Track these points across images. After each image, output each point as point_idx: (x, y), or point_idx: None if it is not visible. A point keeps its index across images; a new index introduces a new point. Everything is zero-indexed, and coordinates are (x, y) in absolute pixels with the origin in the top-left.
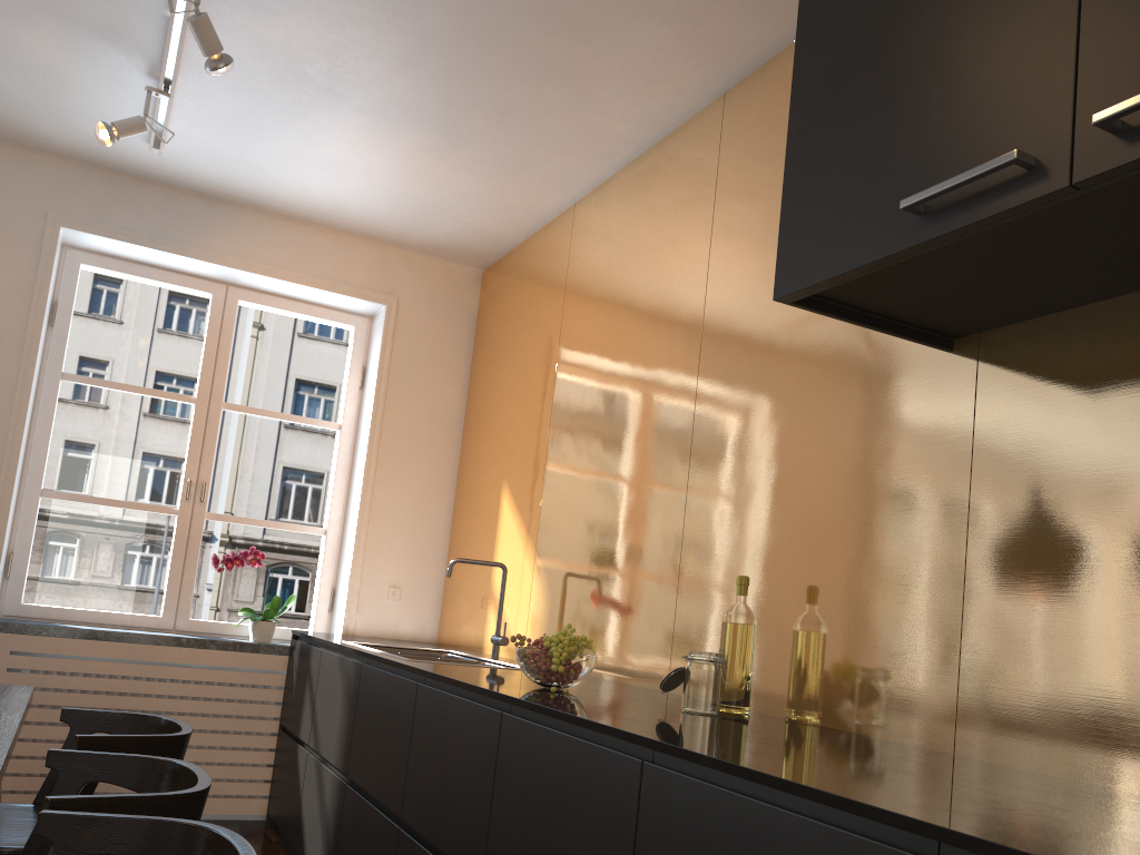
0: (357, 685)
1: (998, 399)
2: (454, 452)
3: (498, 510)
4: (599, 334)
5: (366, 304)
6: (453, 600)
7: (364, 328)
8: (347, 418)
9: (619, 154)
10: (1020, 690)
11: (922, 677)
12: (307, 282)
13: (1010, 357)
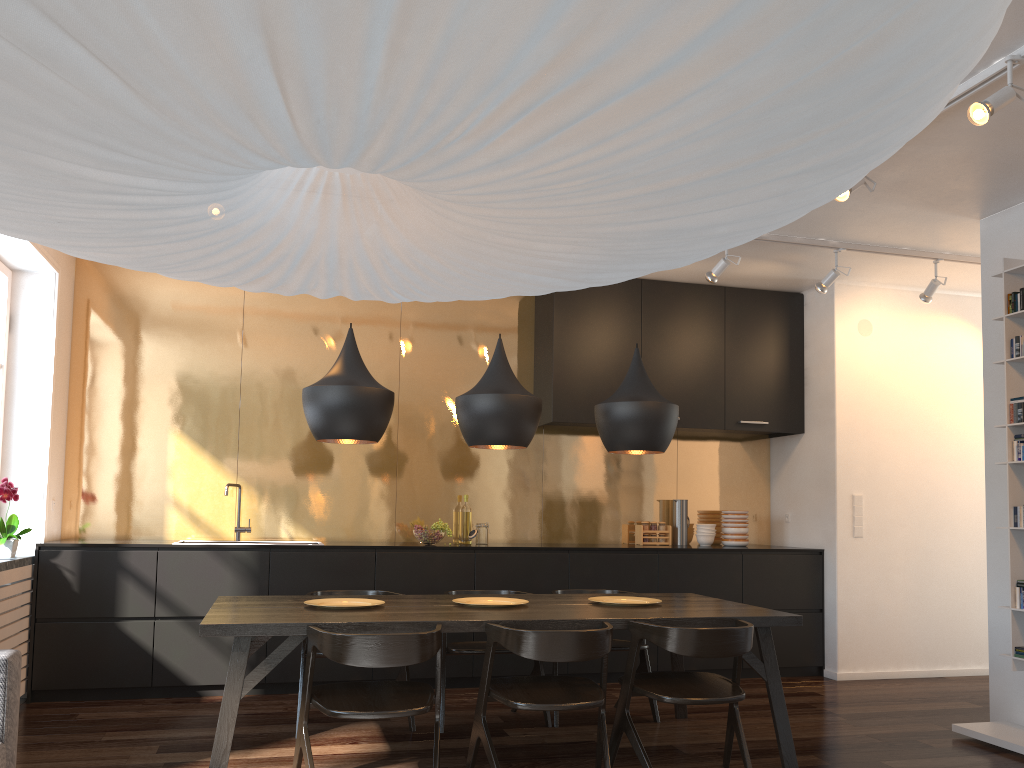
0: (267, 564)
1: (550, 445)
2: (67, 391)
3: (166, 444)
4: (296, 358)
5: (44, 269)
6: (91, 506)
7: (11, 280)
8: (5, 358)
9: None
10: (561, 523)
11: (529, 523)
12: (42, 252)
13: (554, 434)
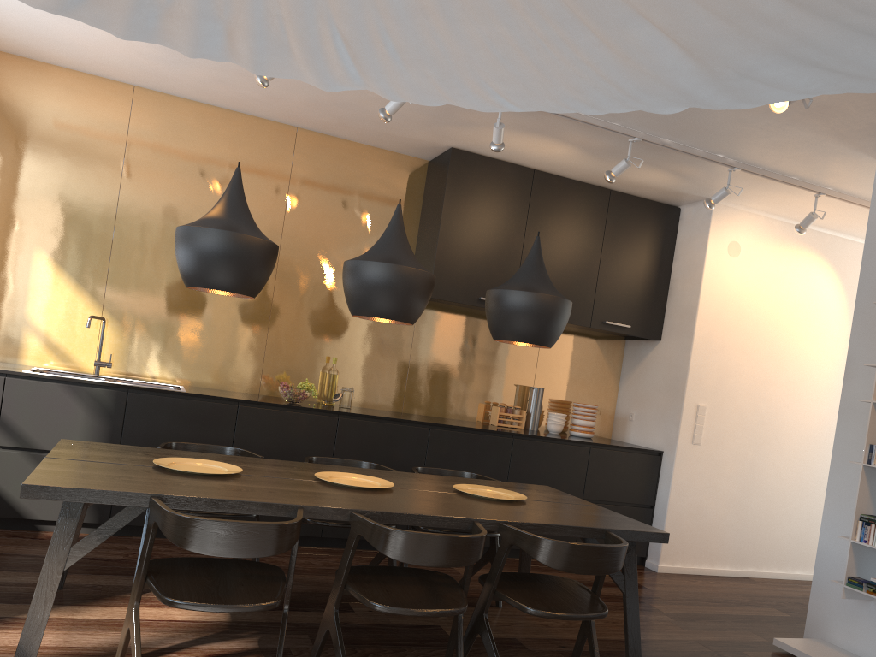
0: (124, 405)
1: (422, 319)
2: None
3: (29, 265)
4: (178, 195)
5: None
6: None
7: None
8: None
9: (213, 102)
10: (423, 396)
11: (393, 392)
12: None
13: (427, 309)
